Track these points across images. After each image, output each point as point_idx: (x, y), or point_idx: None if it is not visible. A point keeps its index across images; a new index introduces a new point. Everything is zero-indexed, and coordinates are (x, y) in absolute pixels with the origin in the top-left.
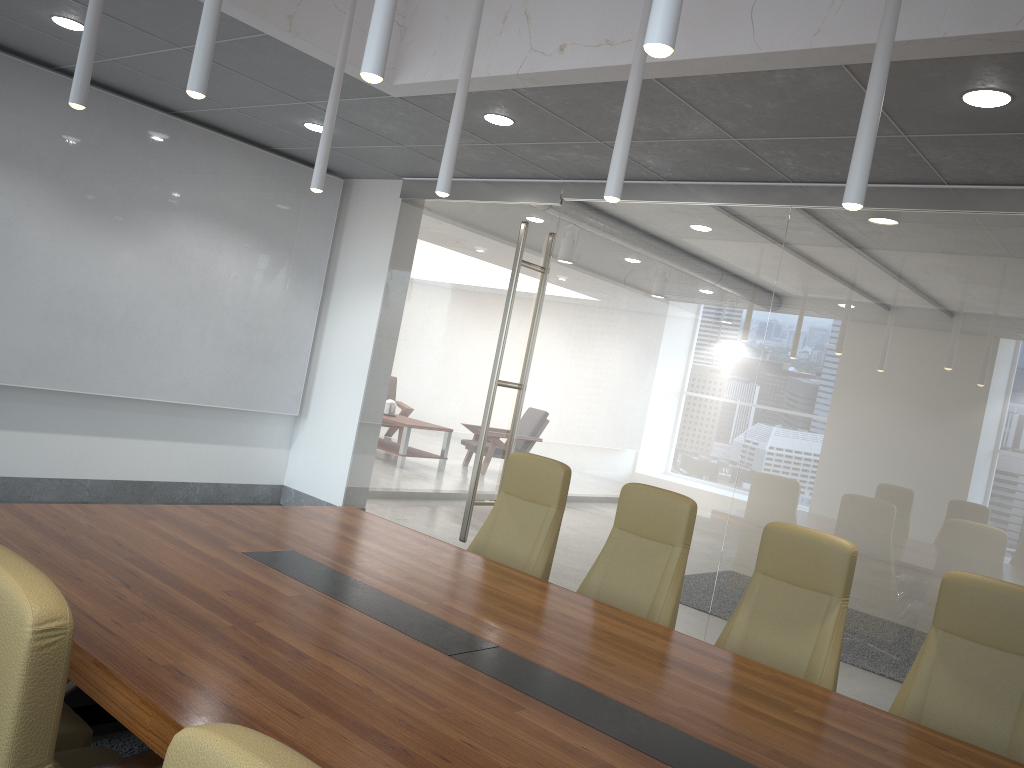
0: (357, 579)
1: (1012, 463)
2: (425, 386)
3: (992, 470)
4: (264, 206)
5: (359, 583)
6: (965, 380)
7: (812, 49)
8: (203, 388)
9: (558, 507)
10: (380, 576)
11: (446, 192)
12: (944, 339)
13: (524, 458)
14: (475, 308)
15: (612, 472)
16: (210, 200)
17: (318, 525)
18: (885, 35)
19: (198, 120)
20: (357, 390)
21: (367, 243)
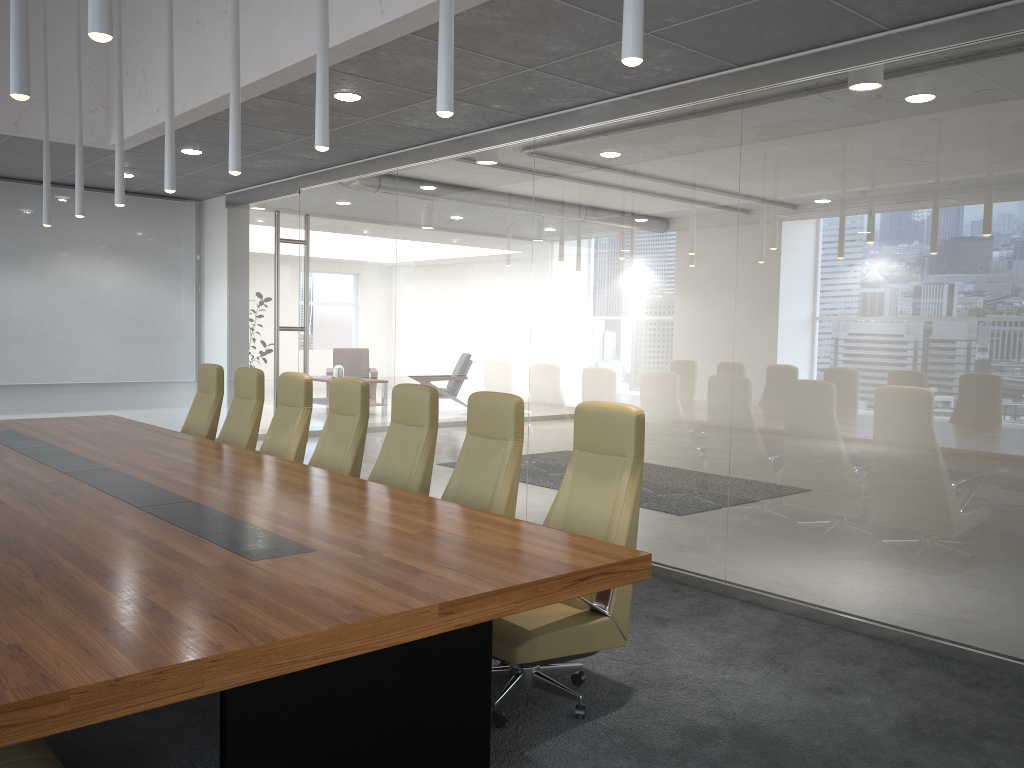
0: (27, 434)
1: (502, 316)
2: (254, 341)
3: (495, 323)
4: (131, 234)
5: (24, 435)
6: (479, 266)
7: (228, 93)
8: (111, 370)
9: (217, 392)
10: (47, 433)
11: (80, 215)
12: (468, 241)
13: (202, 367)
14: (270, 279)
15: (342, 375)
16: (86, 237)
17: (59, 421)
18: (166, 100)
19: (66, 184)
20: (225, 354)
21: (216, 246)
